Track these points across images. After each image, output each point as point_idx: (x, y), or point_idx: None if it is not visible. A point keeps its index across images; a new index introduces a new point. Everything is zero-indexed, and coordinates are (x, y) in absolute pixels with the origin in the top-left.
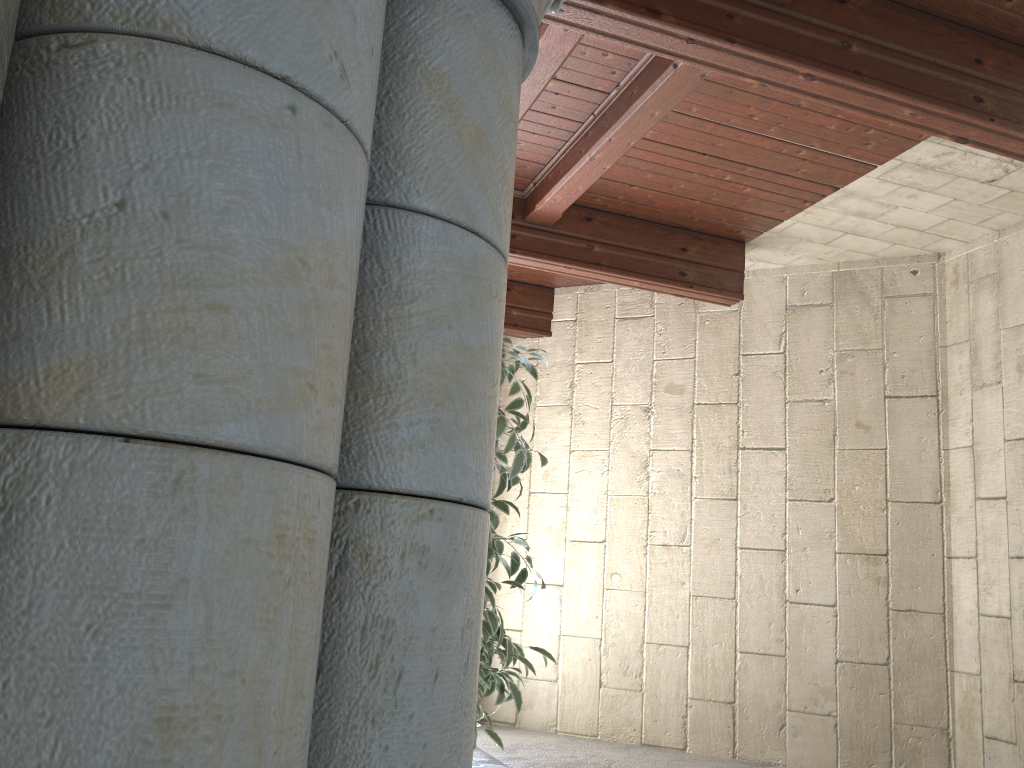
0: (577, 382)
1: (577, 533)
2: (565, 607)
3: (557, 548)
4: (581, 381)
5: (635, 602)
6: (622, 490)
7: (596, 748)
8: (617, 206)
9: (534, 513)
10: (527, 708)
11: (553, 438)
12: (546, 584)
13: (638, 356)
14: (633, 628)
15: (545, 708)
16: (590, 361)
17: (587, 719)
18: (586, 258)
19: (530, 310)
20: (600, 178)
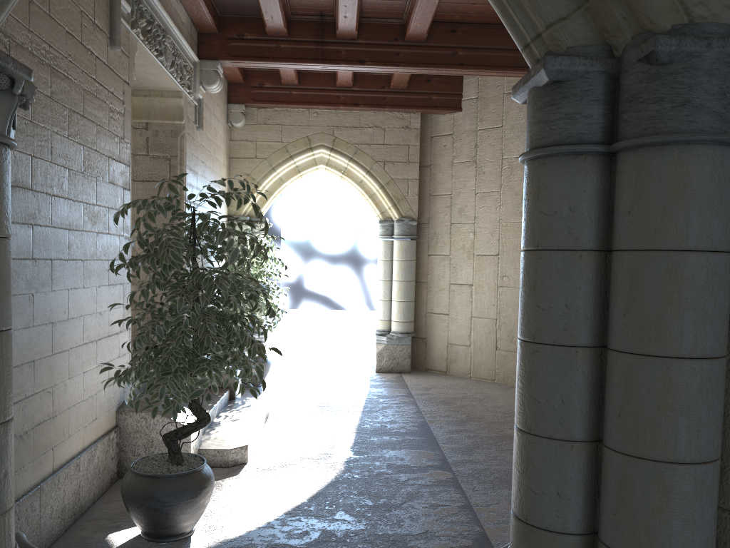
0: (479, 143)
1: (481, 250)
2: (474, 299)
3: (468, 260)
4: (482, 143)
5: (517, 295)
6: (509, 219)
7: (487, 388)
8: (472, 18)
9: (454, 237)
10: (453, 363)
11: (464, 185)
12: (462, 284)
13: (519, 121)
14: (516, 312)
15: (463, 363)
16: (487, 127)
17: (488, 370)
18: (452, 61)
19: (445, 94)
20: (449, 3)
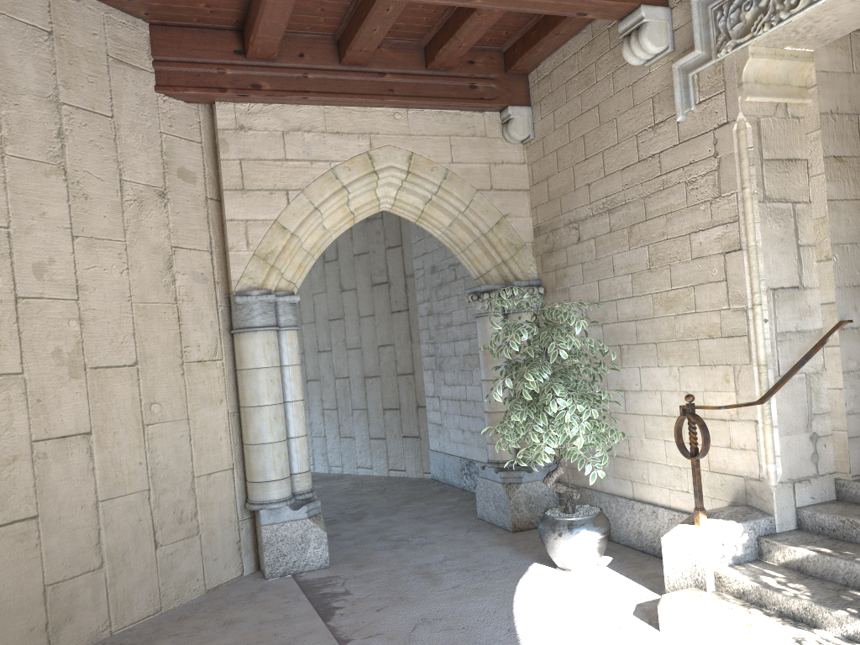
0: None
1: None
2: None
3: None
4: None
5: None
6: None
7: None
8: None
9: None
10: None
11: None
12: None
13: None
14: None
15: None
16: None
17: None
18: None
19: None
20: None
